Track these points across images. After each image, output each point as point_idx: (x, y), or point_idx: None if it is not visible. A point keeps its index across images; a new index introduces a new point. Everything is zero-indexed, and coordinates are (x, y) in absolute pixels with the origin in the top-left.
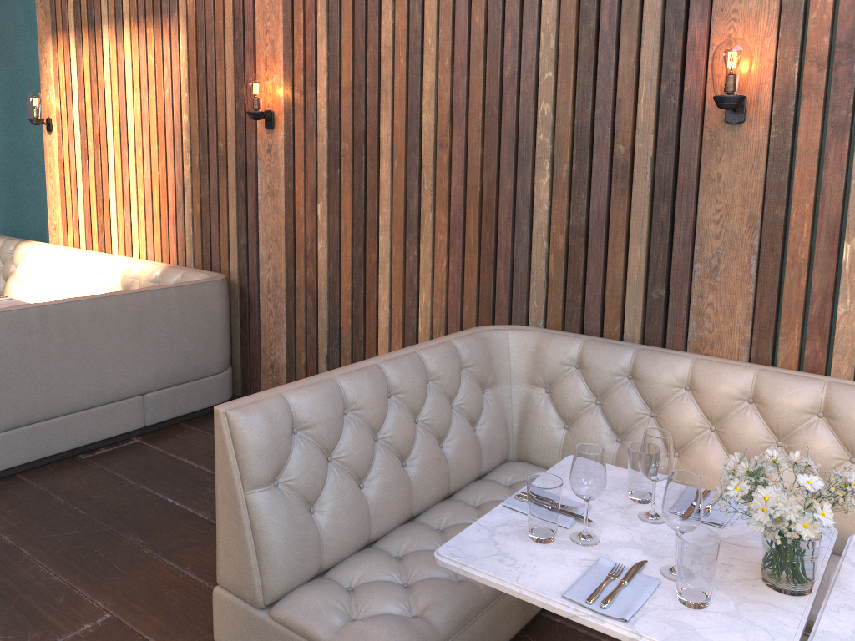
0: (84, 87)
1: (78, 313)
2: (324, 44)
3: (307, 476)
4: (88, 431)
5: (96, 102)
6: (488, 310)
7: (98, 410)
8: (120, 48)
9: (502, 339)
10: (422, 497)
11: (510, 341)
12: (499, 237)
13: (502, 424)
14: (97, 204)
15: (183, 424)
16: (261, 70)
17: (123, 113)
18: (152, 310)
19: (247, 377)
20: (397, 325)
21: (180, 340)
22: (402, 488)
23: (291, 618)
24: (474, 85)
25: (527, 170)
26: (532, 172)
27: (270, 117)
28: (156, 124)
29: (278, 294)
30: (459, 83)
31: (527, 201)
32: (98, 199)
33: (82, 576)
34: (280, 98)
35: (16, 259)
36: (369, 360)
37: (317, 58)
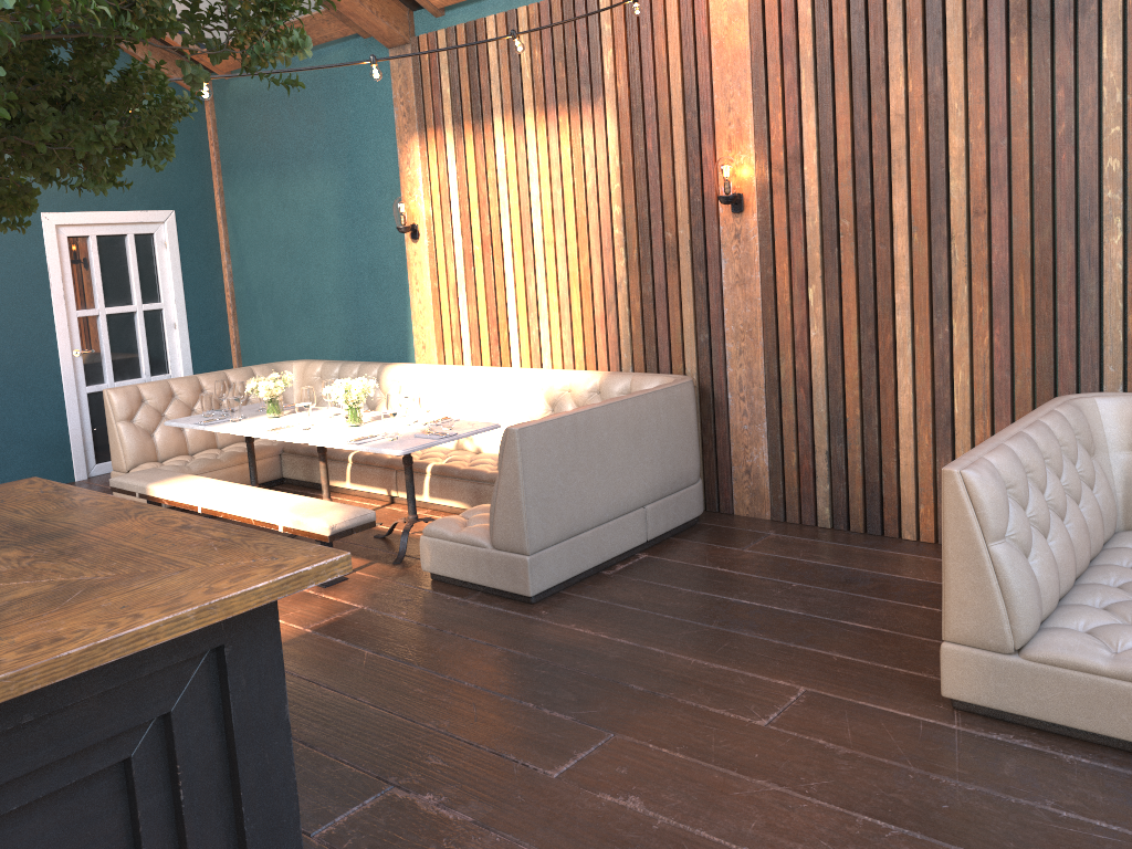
0: (467, 186)
1: (596, 420)
2: (811, 118)
3: (1025, 531)
4: (609, 545)
5: (485, 201)
6: (1047, 381)
7: (614, 523)
8: (520, 141)
9: (1091, 406)
10: (1081, 560)
11: (1100, 408)
12: (1059, 303)
13: (1111, 492)
14: (488, 314)
15: (673, 538)
16: (723, 151)
17: (526, 210)
18: (647, 416)
19: (713, 487)
20: (924, 409)
21: (668, 447)
22: (1072, 549)
23: (1056, 654)
24: (1018, 147)
25: (1092, 230)
26: (1098, 231)
27: (738, 200)
28: (574, 220)
29: (754, 391)
30: (997, 145)
31: (1094, 262)
32: (490, 308)
33: (738, 663)
34: (751, 178)
35: (385, 385)
36: (1012, 428)
37: (802, 133)
